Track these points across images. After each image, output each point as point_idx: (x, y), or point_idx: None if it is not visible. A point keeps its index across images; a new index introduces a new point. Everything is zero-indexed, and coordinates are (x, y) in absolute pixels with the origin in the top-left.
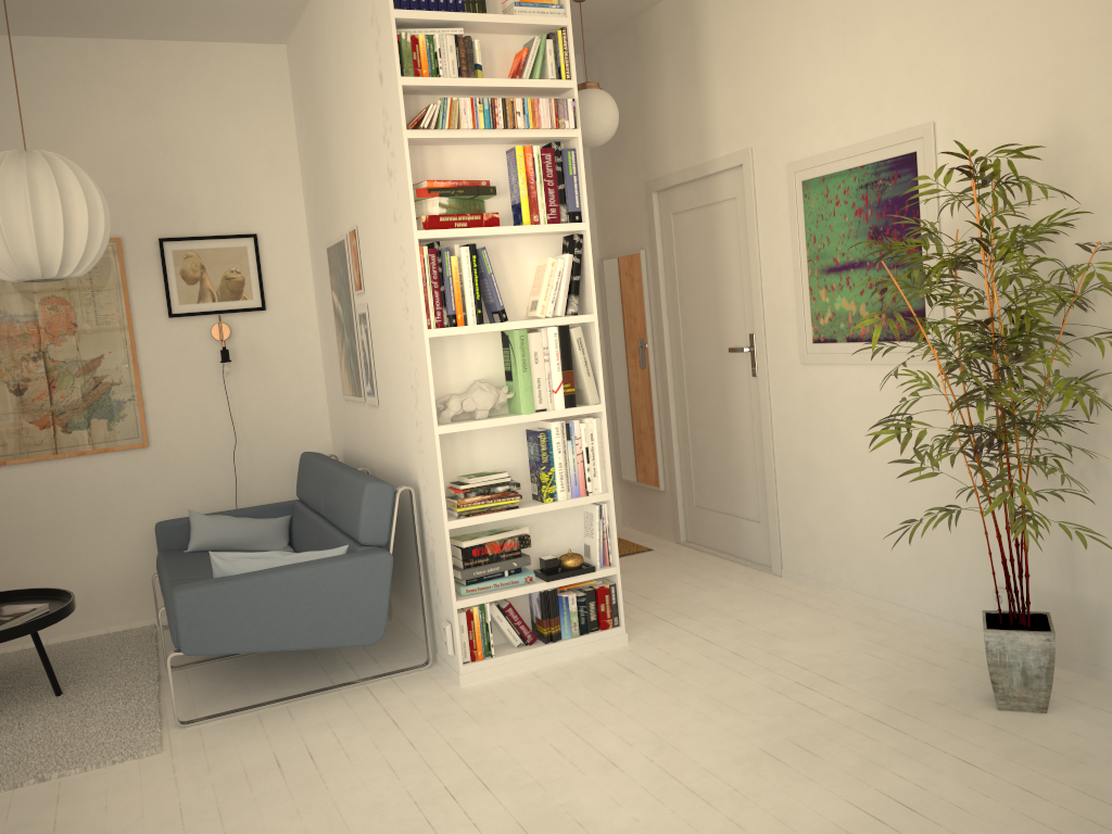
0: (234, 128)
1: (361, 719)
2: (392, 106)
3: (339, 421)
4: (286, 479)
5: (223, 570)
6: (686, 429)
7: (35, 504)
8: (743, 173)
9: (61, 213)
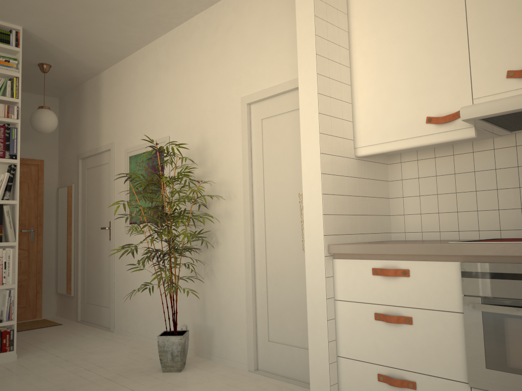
0: None
1: None
2: None
3: None
4: None
5: None
6: (85, 266)
7: None
8: (110, 152)
9: None
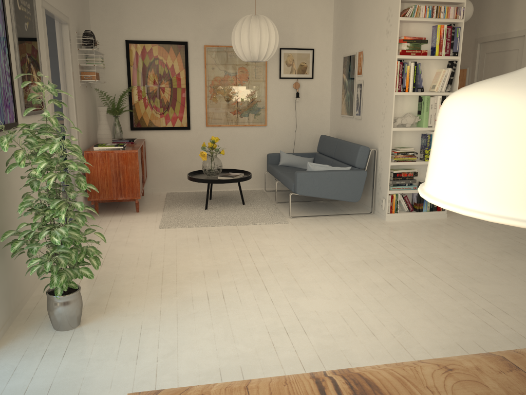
0: (311, 6)
1: (352, 224)
2: (394, 7)
3: (335, 125)
4: (311, 144)
5: (311, 168)
6: None
7: (228, 141)
8: (524, 39)
9: (268, 38)
